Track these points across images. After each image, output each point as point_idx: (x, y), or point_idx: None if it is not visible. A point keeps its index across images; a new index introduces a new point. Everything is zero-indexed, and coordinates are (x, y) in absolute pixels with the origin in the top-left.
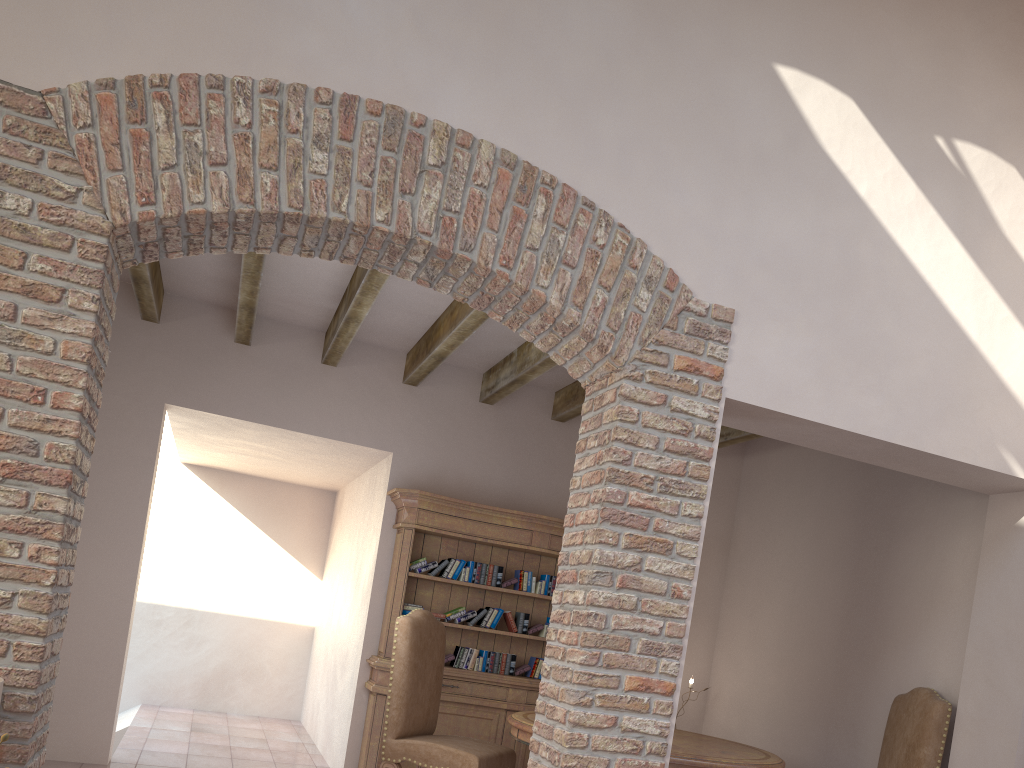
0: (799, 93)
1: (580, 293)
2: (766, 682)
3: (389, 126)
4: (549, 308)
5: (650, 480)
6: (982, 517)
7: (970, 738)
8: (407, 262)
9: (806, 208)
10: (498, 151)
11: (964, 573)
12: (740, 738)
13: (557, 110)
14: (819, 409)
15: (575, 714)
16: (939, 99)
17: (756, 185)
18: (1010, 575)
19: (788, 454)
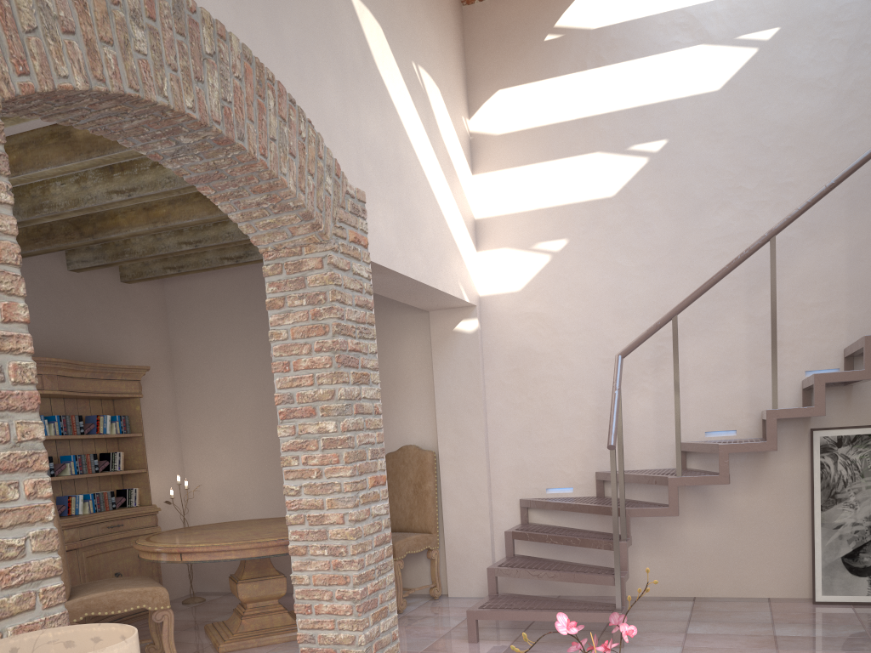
0: (361, 18)
1: (302, 180)
2: (253, 469)
3: (177, 9)
4: (286, 192)
5: (354, 329)
6: (421, 326)
7: (453, 469)
8: (169, 141)
9: (377, 112)
10: (240, 45)
11: (416, 365)
12: (238, 517)
13: (261, 10)
14: (403, 265)
15: (355, 514)
16: (410, 34)
17: (357, 92)
18: (457, 363)
19: (219, 281)
